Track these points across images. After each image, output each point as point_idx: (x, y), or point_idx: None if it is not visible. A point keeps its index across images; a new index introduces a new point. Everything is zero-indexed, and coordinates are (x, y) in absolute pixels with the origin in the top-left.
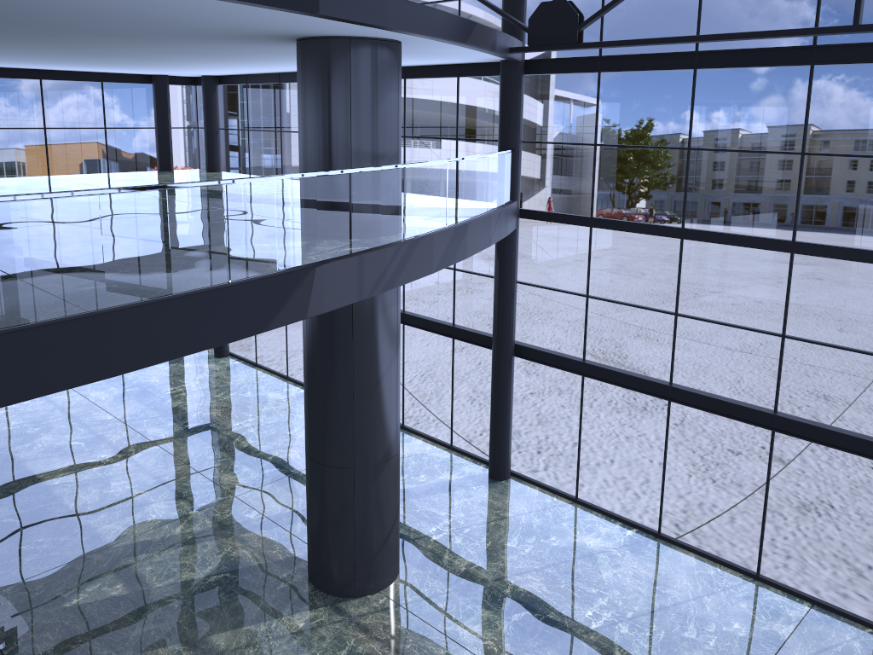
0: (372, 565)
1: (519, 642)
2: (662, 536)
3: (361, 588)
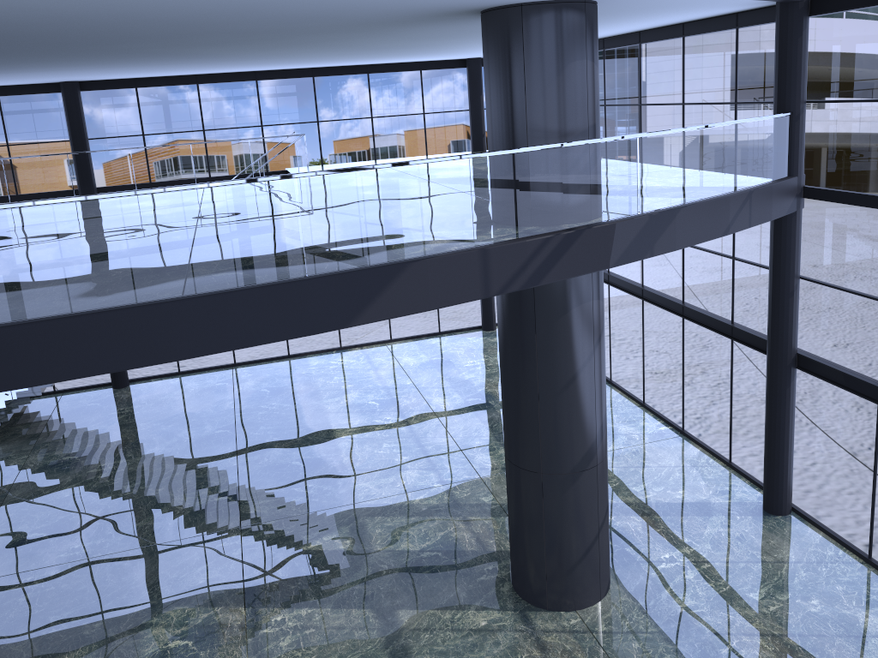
0: (565, 580)
1: None
2: None
3: (554, 602)
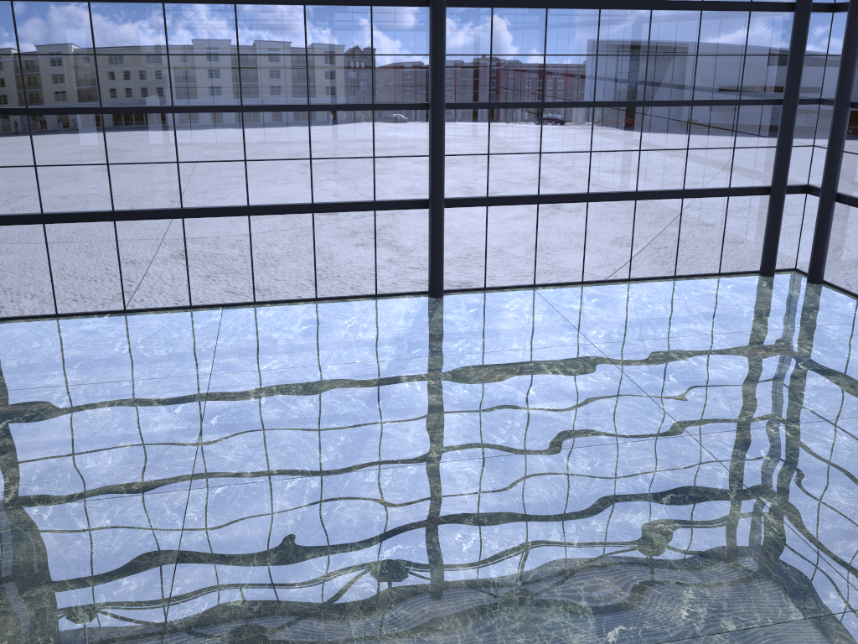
0: None
1: (89, 372)
2: (128, 310)
3: None
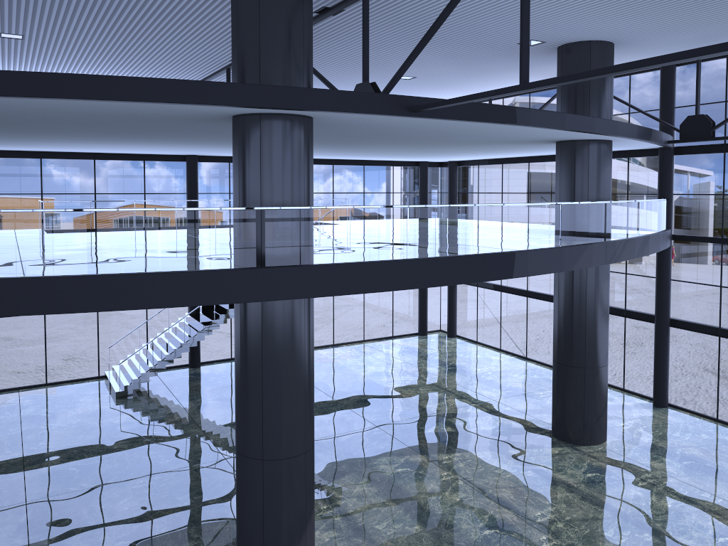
0: (593, 427)
1: (689, 472)
2: None
3: (587, 440)
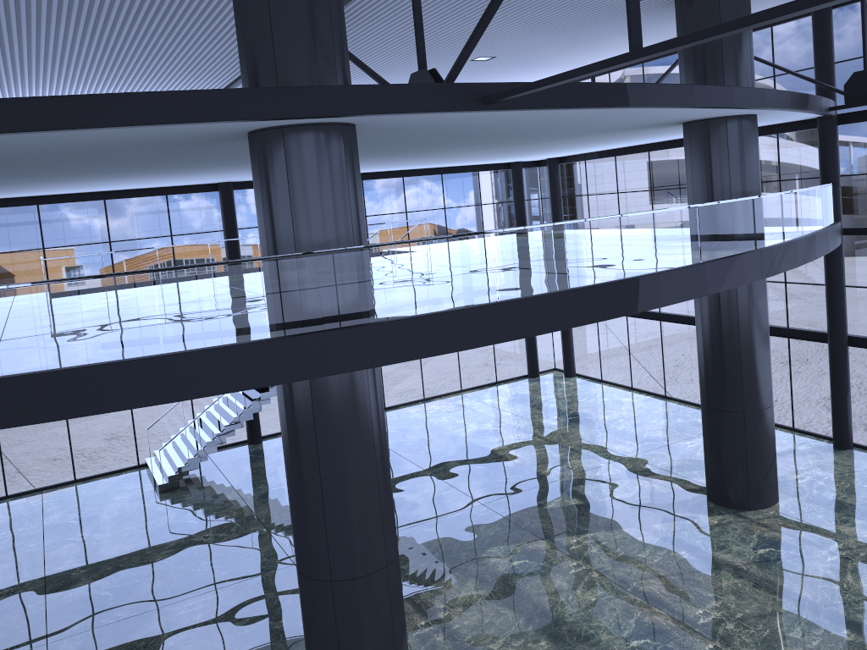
0: (761, 486)
1: None
2: None
3: (754, 503)
